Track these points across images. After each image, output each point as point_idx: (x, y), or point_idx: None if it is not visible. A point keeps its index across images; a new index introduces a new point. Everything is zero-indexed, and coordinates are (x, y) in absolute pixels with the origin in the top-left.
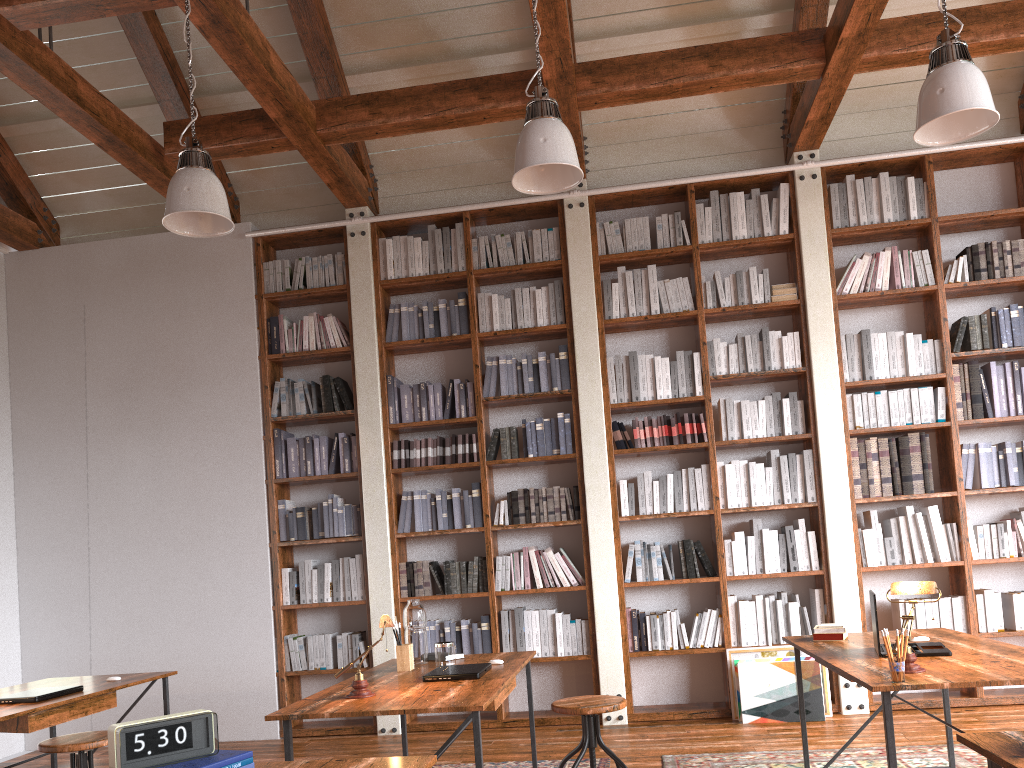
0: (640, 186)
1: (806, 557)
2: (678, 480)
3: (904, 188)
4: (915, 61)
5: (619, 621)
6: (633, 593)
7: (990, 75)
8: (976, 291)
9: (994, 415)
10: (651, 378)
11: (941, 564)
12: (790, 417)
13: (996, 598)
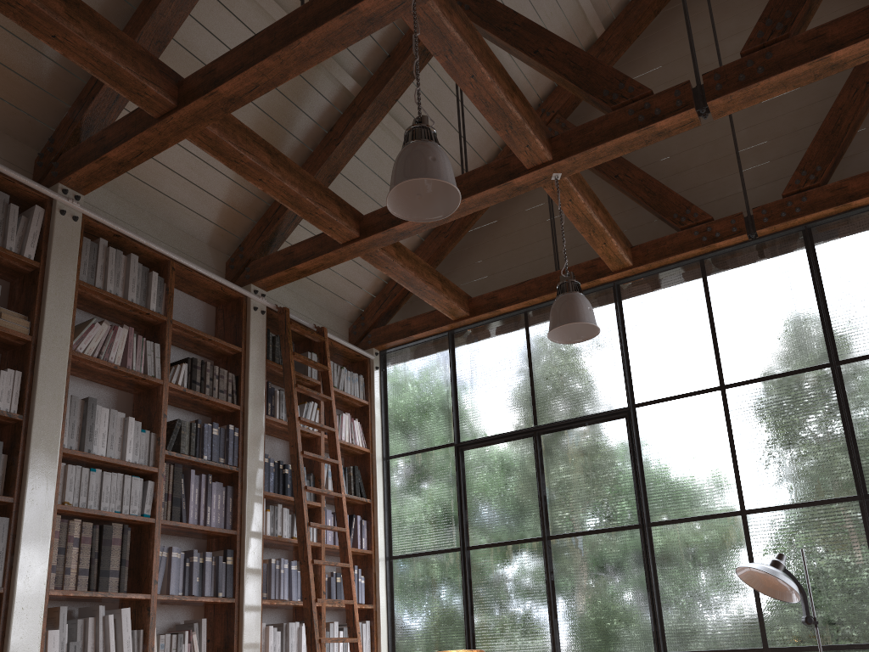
0: None
1: None
2: None
3: (148, 279)
4: (234, 164)
5: None
6: None
7: (217, 229)
8: (183, 401)
9: (187, 522)
10: None
11: None
12: None
13: None
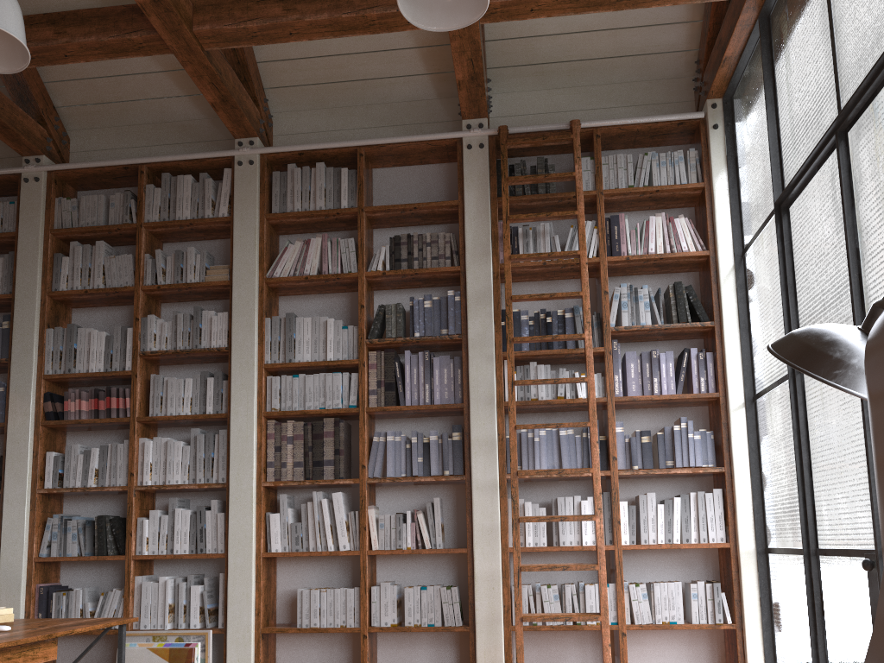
0: (90, 164)
1: (215, 539)
2: (104, 455)
3: (340, 179)
4: (258, 39)
5: (21, 597)
6: (69, 569)
7: (434, 78)
8: (407, 282)
9: (406, 404)
10: (88, 351)
11: (338, 553)
12: (215, 396)
13: (392, 591)
